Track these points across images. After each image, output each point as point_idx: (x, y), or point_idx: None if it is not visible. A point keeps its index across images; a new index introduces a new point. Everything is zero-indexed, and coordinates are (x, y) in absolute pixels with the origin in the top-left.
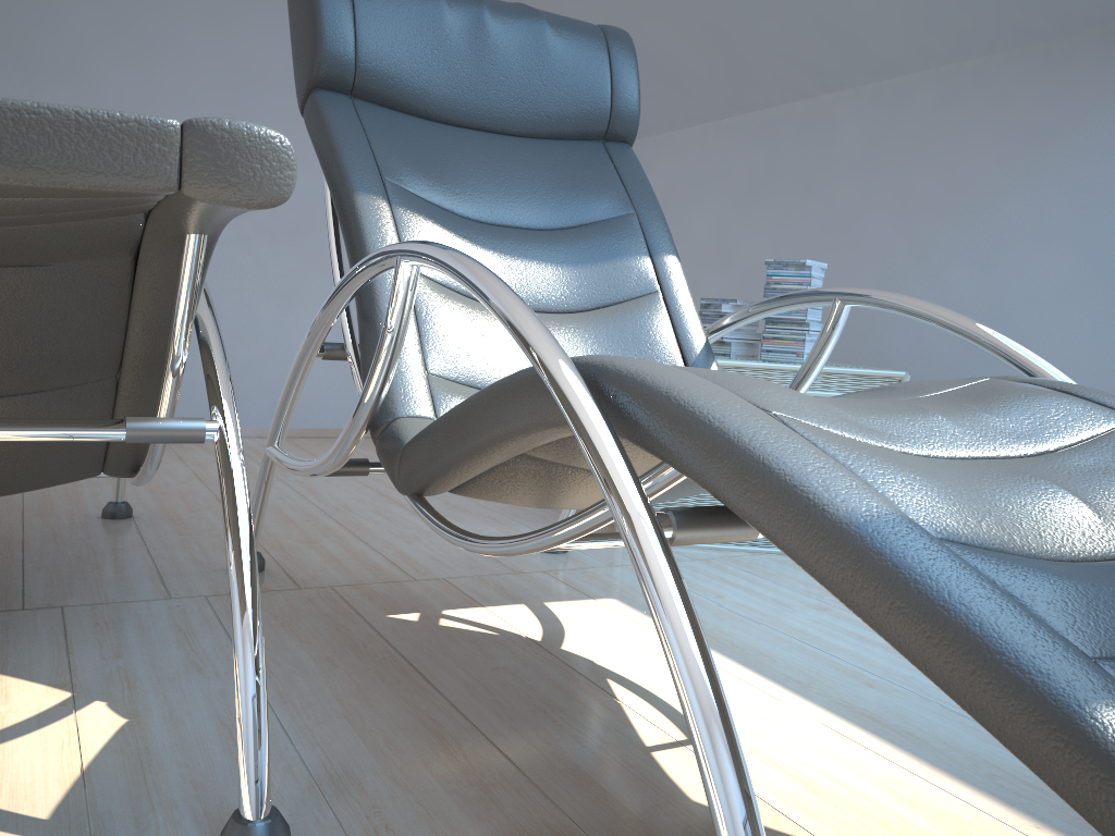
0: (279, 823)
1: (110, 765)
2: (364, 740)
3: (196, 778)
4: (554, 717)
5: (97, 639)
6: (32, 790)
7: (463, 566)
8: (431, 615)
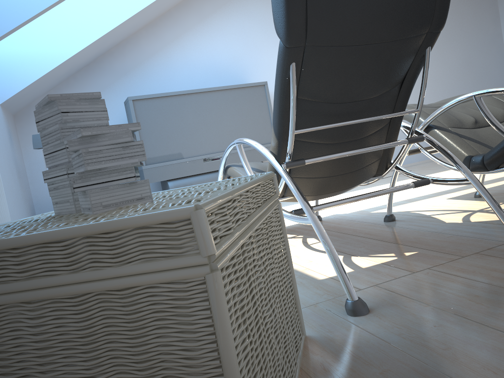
0: (385, 216)
1: (433, 219)
2: (386, 230)
3: (413, 222)
4: (342, 242)
5: (502, 227)
6: (440, 216)
7: (411, 282)
8: (400, 255)
